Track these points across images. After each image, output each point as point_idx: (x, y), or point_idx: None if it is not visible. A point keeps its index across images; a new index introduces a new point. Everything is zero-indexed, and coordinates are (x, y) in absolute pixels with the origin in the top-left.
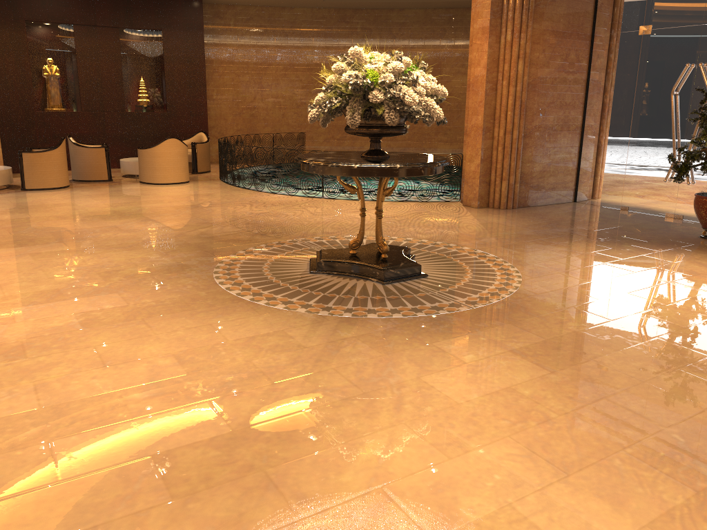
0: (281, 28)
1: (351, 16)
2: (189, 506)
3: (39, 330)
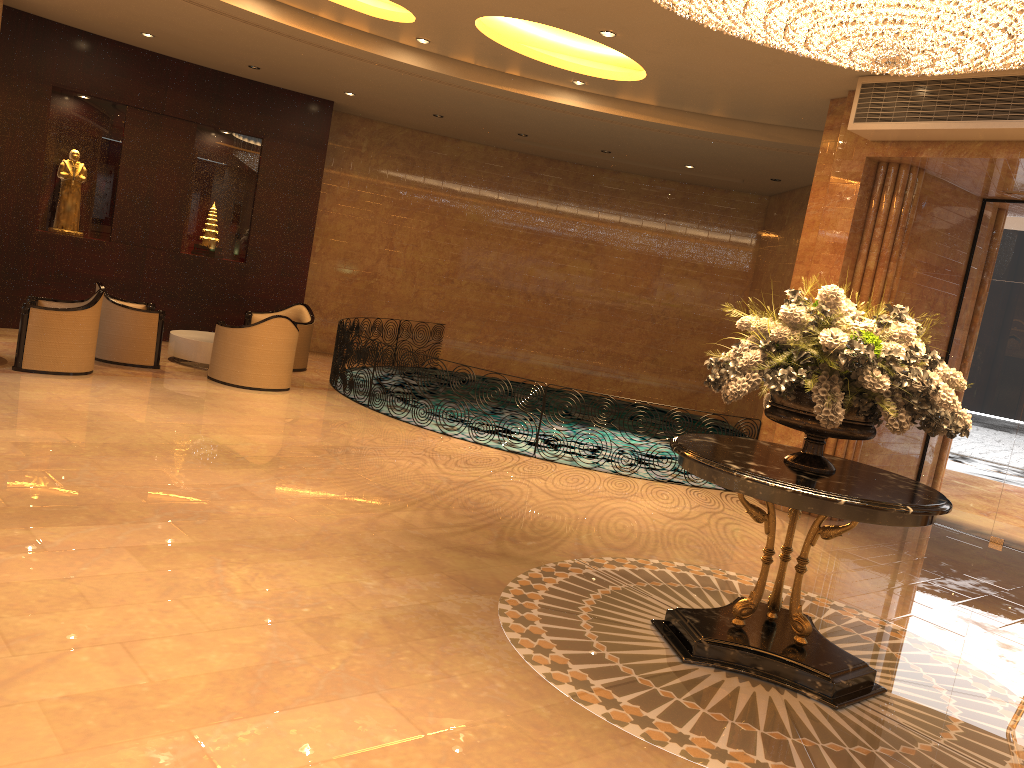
0: (436, 166)
1: (541, 167)
2: None
3: None
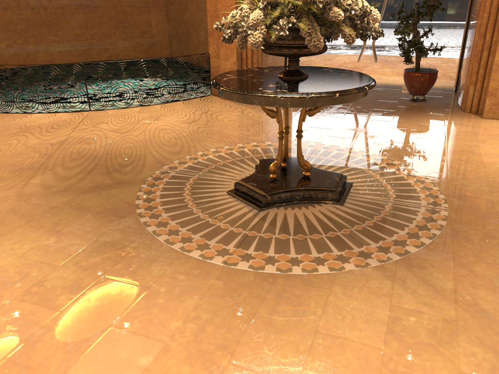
0: None
1: None
2: None
3: None
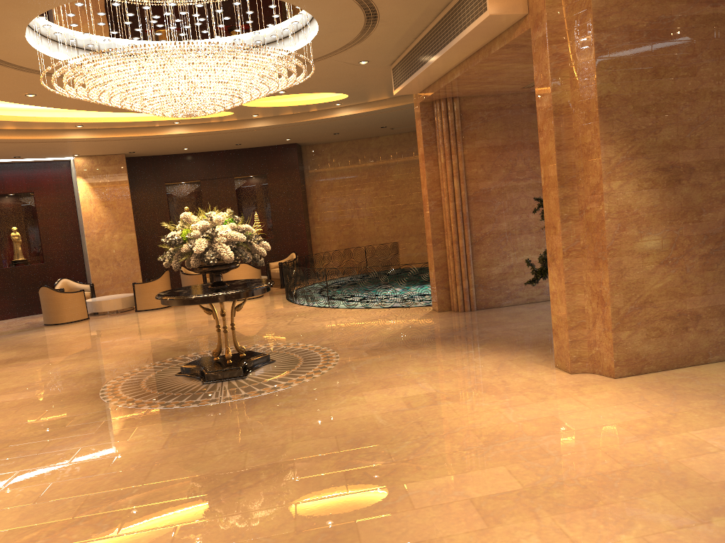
0: (369, 155)
1: None
2: None
3: None
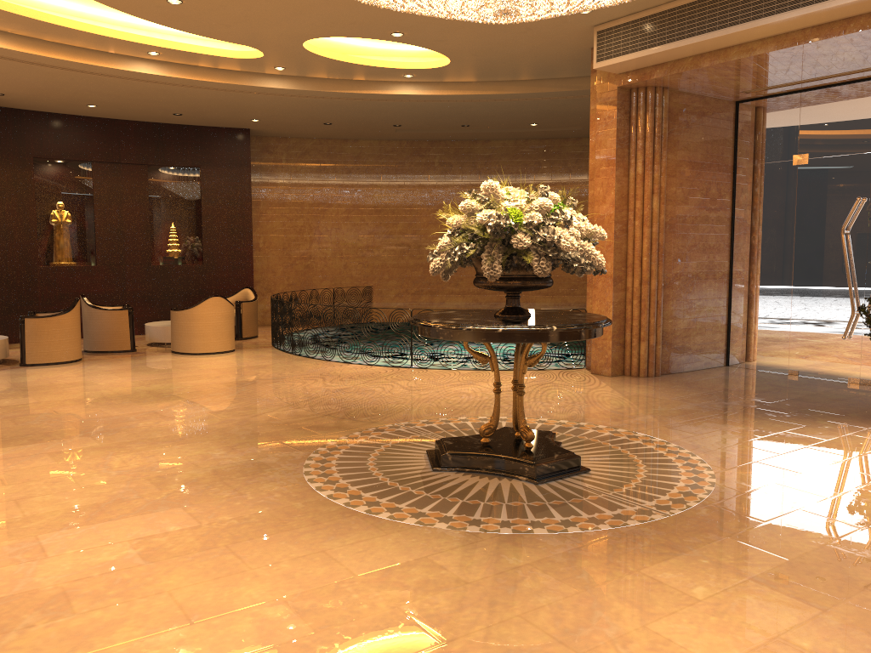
0: (343, 164)
1: (426, 148)
2: None
3: (84, 569)
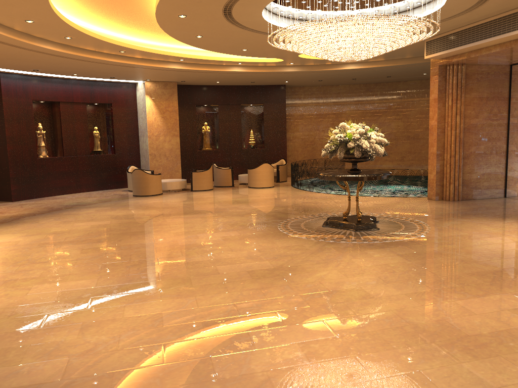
0: (330, 97)
1: (373, 87)
2: (257, 280)
3: (208, 241)
